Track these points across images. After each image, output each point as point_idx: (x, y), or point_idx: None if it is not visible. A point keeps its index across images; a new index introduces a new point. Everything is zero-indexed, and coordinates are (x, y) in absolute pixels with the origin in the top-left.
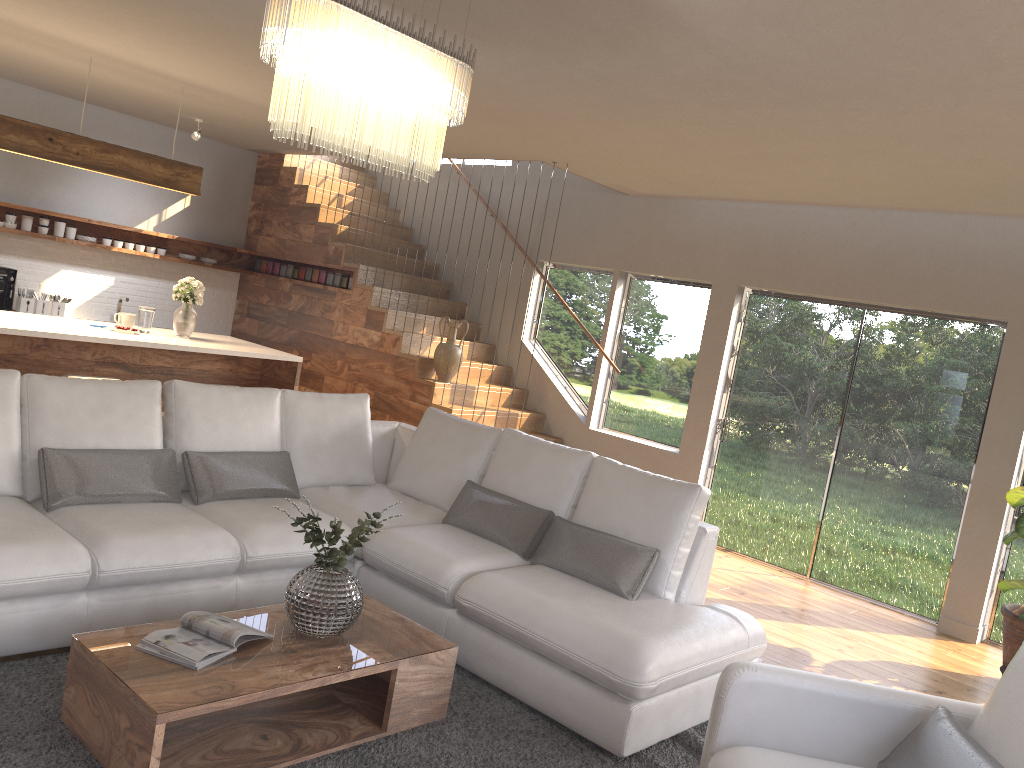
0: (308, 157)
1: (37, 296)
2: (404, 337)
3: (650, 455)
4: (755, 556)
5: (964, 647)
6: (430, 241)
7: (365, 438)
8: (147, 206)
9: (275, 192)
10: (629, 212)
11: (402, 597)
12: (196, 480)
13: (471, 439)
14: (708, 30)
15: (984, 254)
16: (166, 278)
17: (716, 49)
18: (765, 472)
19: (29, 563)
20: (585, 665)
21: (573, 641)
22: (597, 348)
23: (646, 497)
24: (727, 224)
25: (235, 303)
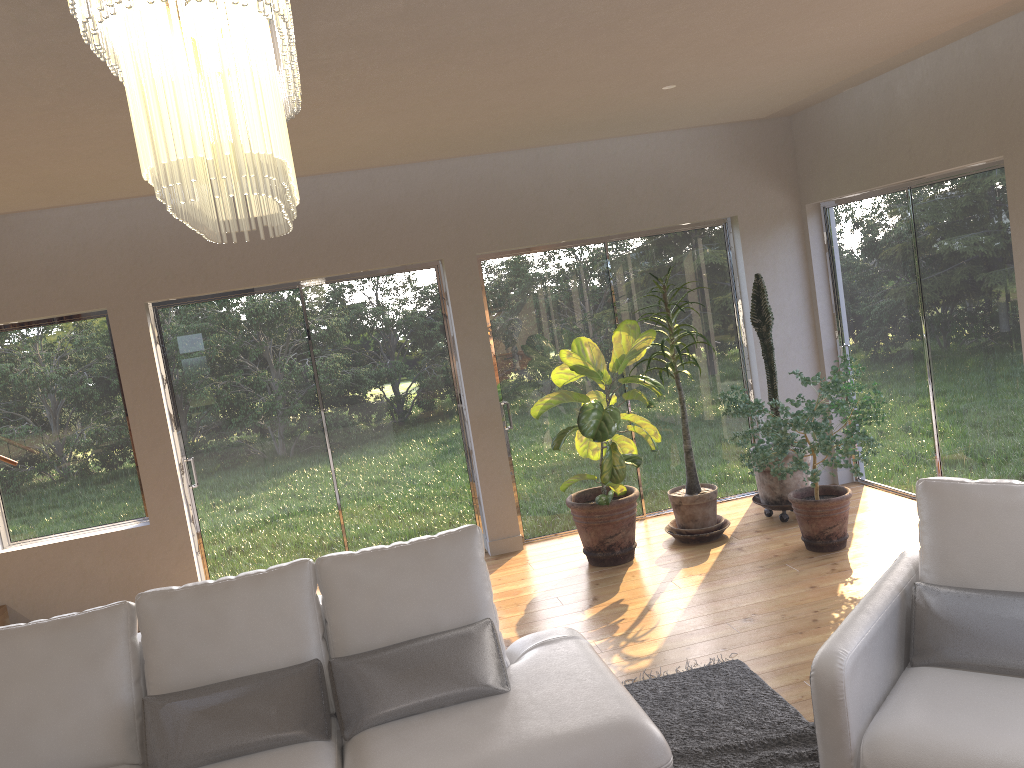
0: None
1: None
2: None
3: (111, 544)
4: None
5: (526, 556)
6: None
7: None
8: None
9: None
10: None
11: None
12: None
13: (87, 641)
14: None
15: (401, 204)
16: None
17: None
18: (262, 496)
19: None
20: None
21: None
22: None
23: (428, 570)
24: (97, 233)
25: None
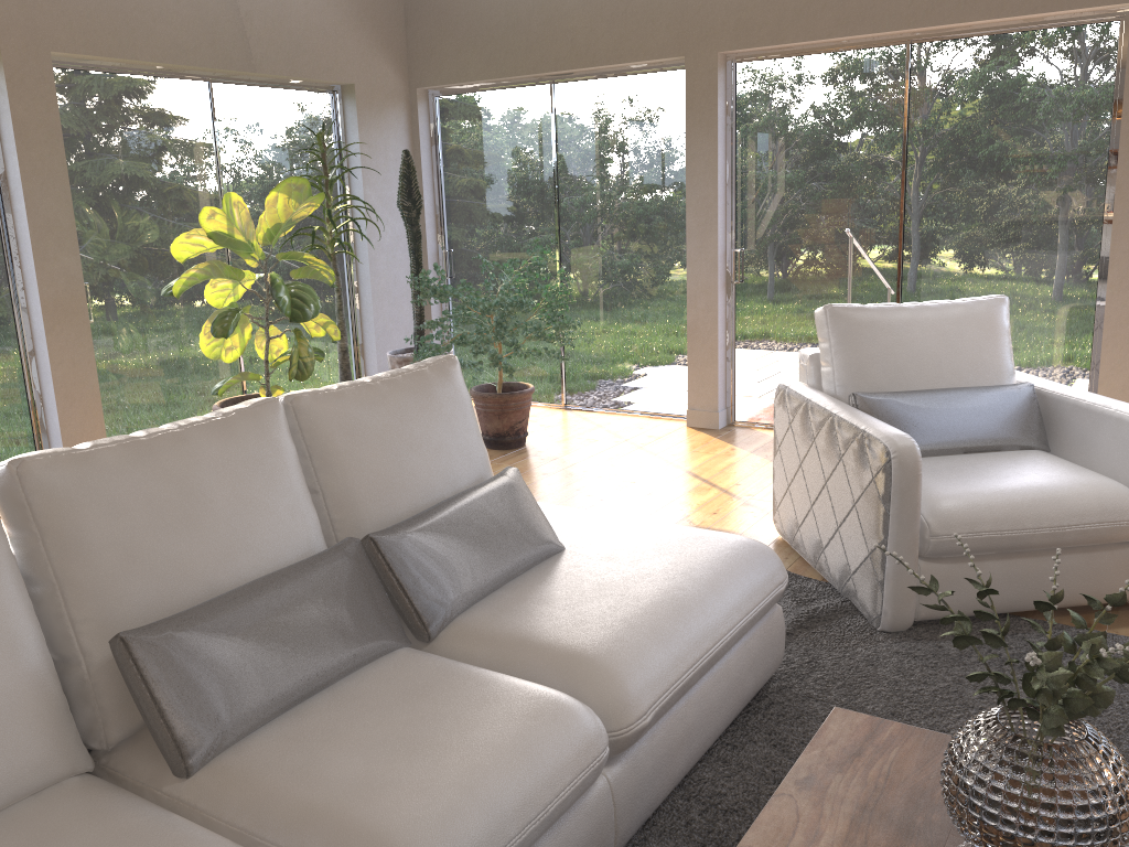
0: None
1: None
2: None
3: None
4: None
5: None
6: None
7: None
8: None
9: None
10: None
11: None
12: None
13: None
14: None
15: None
16: None
17: None
18: None
19: None
20: (765, 605)
21: (746, 595)
22: None
23: (432, 411)
24: None
25: None
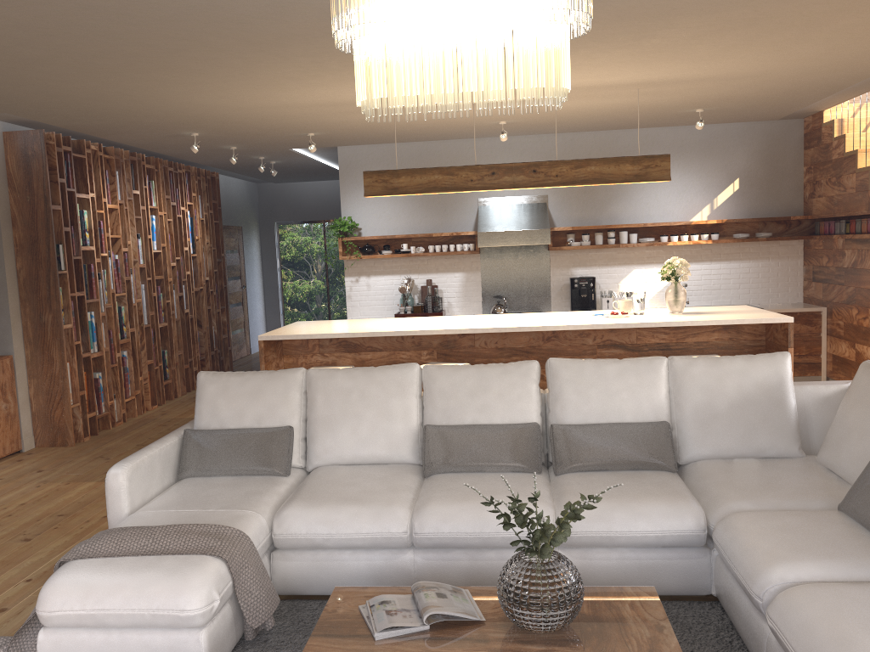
0: (852, 104)
1: (616, 295)
2: None
3: None
4: None
5: None
6: None
7: (780, 403)
8: (697, 199)
9: (819, 151)
10: None
11: (738, 599)
12: (556, 452)
13: None
14: None
15: None
16: (726, 259)
17: None
18: None
19: (356, 521)
20: None
21: None
22: None
23: None
24: None
25: (802, 270)
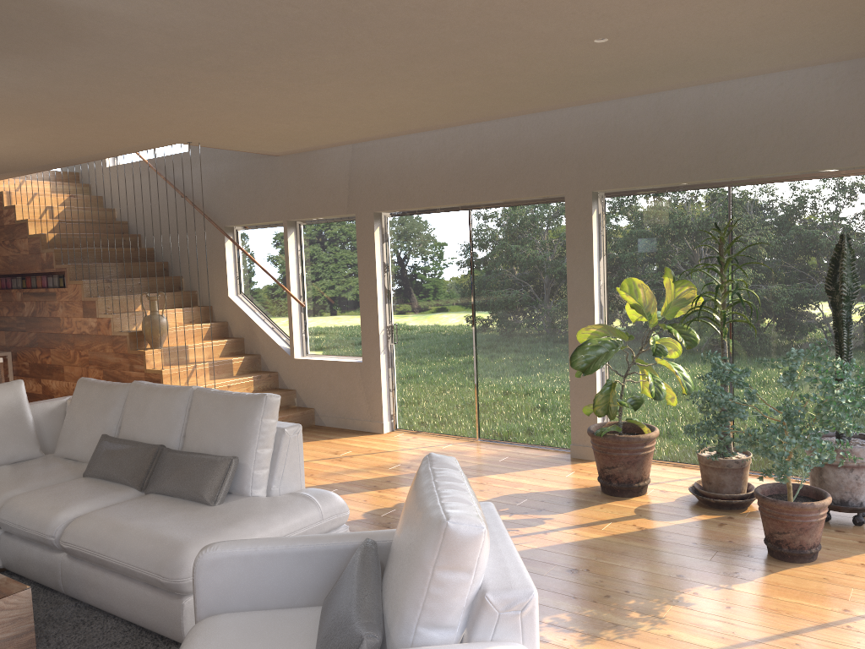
0: (16, 180)
1: None
2: (114, 318)
3: (343, 369)
4: (438, 431)
5: (587, 466)
6: (143, 229)
7: (22, 418)
8: None
9: None
10: (283, 170)
11: (30, 552)
12: None
13: (108, 398)
14: (112, 11)
15: (537, 145)
16: None
17: (143, 25)
18: (430, 361)
19: None
20: (145, 574)
21: (136, 556)
22: (284, 290)
23: (227, 414)
24: (355, 163)
25: None
